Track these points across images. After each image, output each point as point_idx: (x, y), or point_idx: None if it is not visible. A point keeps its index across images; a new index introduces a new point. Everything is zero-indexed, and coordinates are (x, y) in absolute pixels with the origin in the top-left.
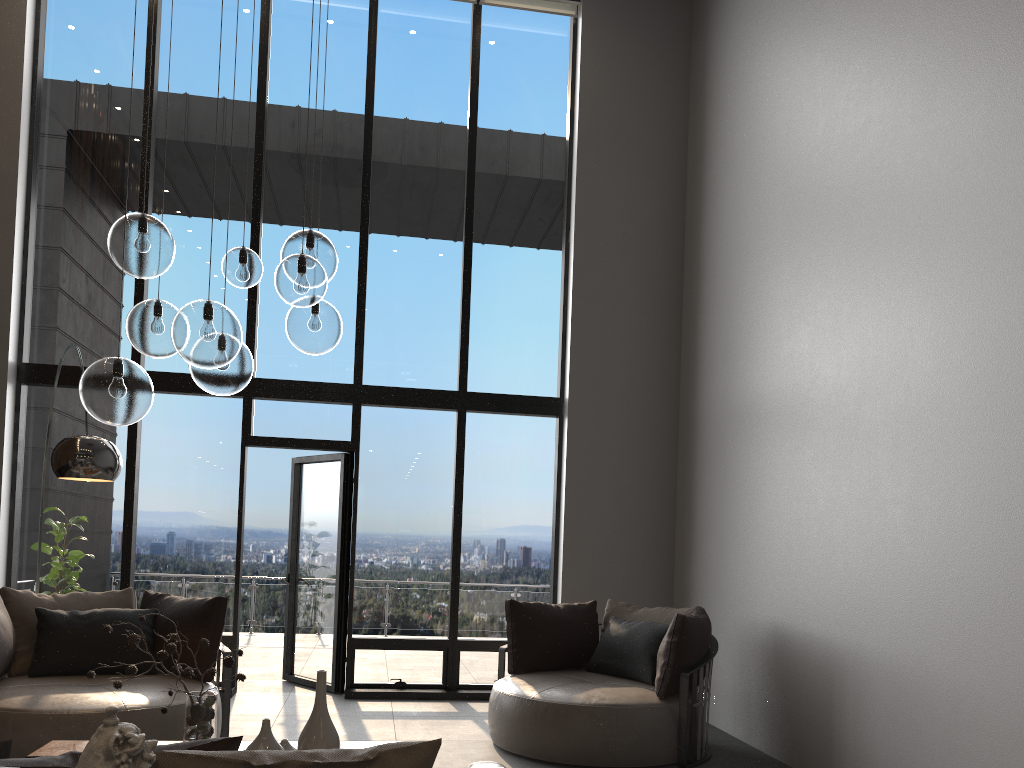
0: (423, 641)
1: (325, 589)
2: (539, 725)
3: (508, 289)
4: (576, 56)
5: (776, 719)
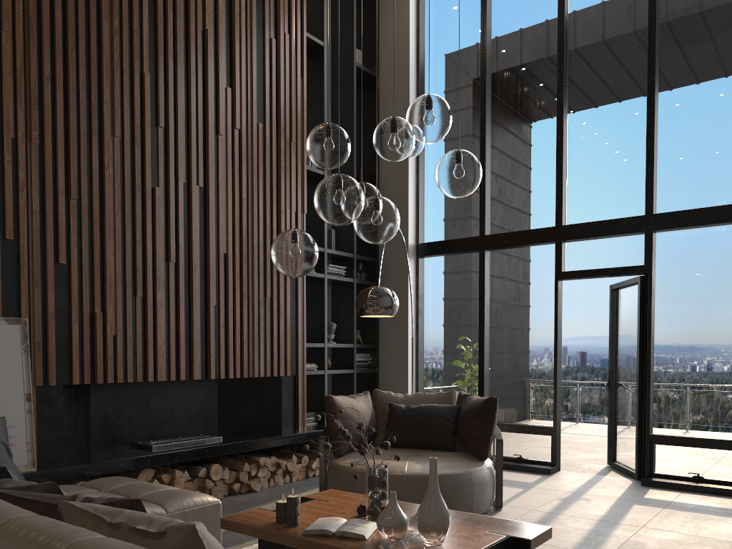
0: (719, 441)
1: (632, 392)
2: None
3: None
4: None
5: None
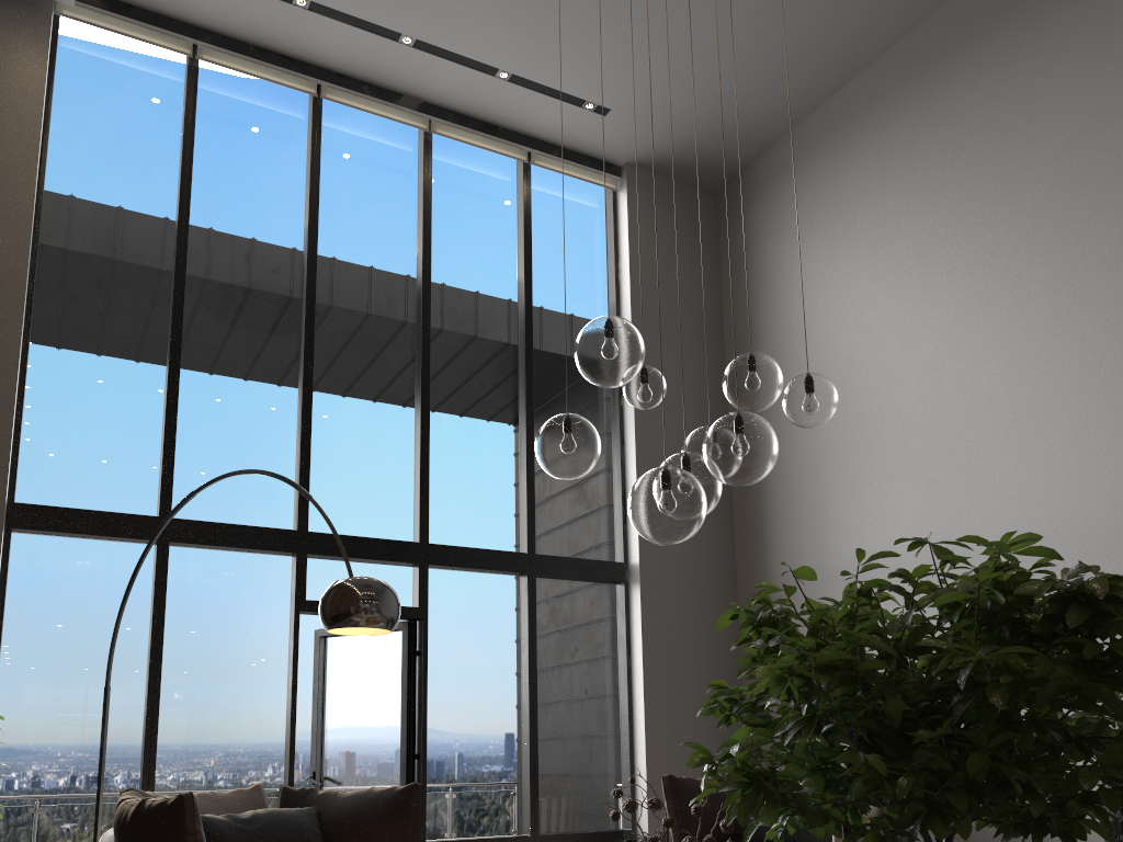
0: (504, 839)
1: (377, 786)
2: None
3: None
4: (618, 227)
5: None
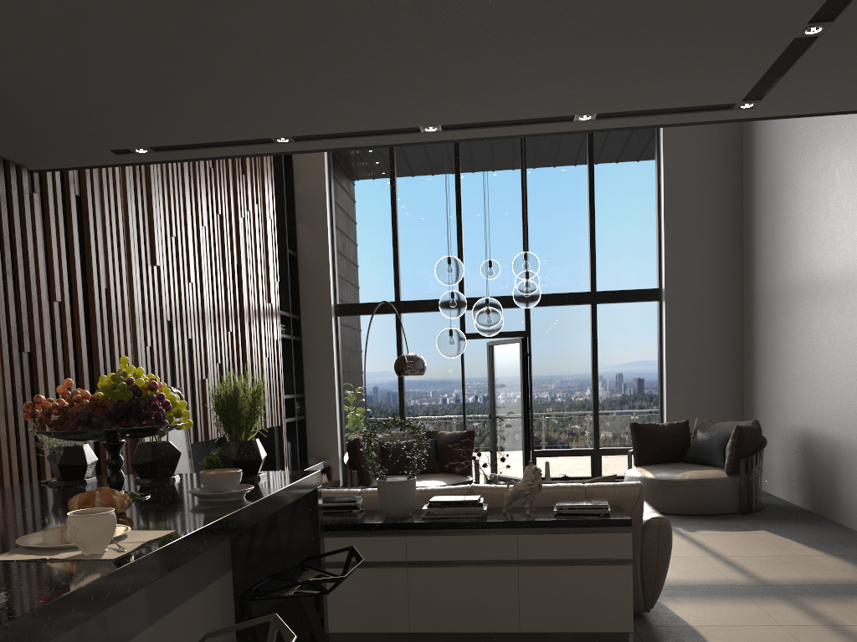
0: (577, 450)
1: (514, 422)
2: (654, 492)
3: (619, 220)
4: None
5: (805, 485)
